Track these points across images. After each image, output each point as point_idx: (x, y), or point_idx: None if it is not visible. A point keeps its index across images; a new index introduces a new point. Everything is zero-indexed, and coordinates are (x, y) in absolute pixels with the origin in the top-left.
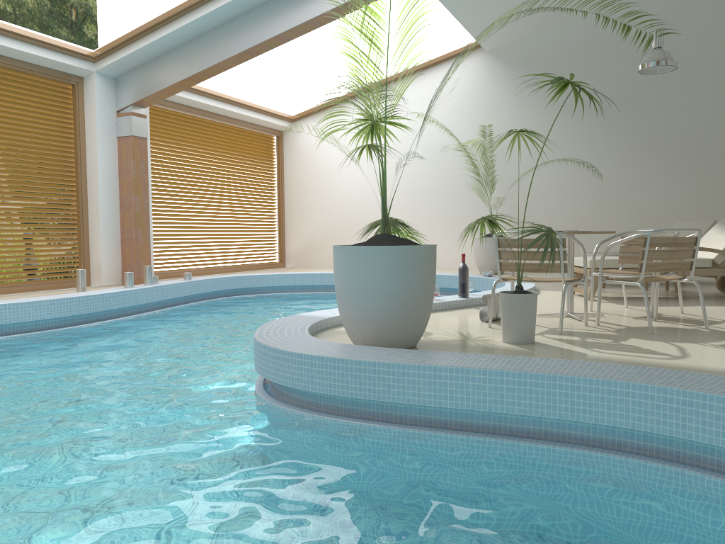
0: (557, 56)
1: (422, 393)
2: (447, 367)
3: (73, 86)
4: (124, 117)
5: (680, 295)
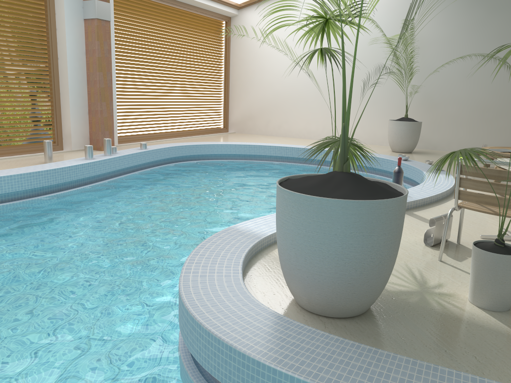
0: None
1: None
2: None
3: None
4: (90, 1)
5: None
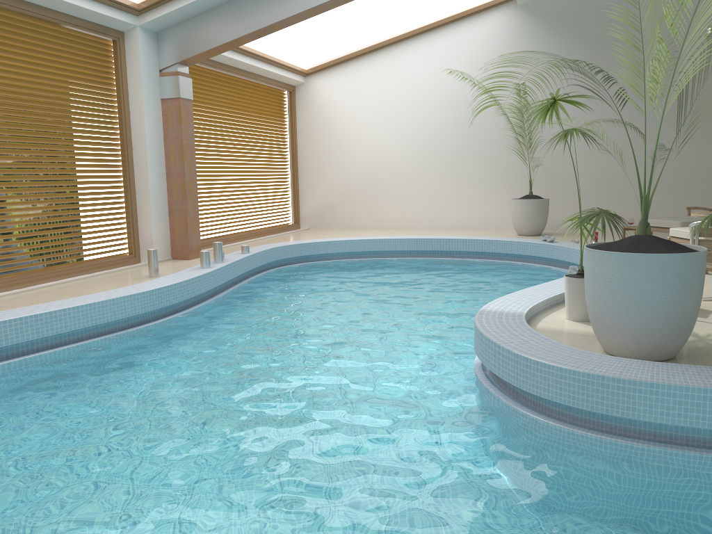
0: (592, 12)
1: None
2: None
3: (114, 42)
4: (170, 77)
5: None
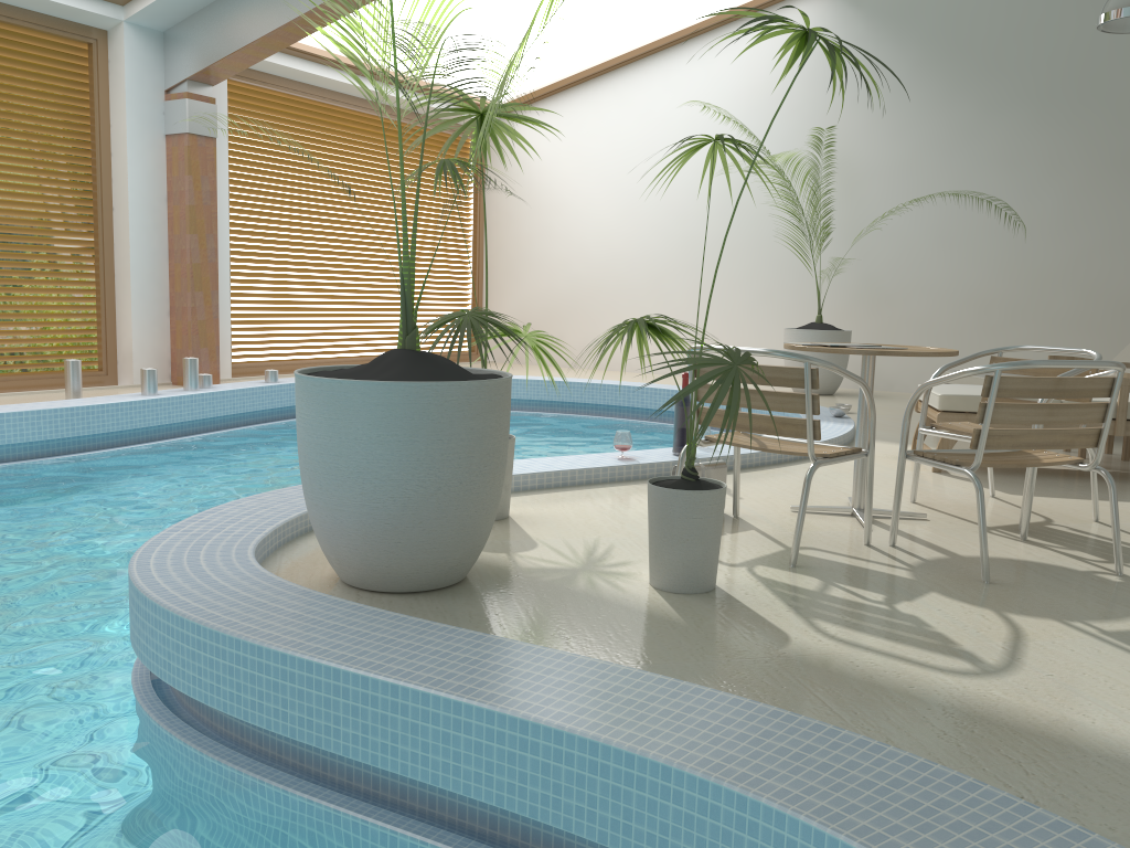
0: (963, 0)
1: (342, 730)
2: (388, 684)
3: (89, 47)
4: (176, 101)
5: (1093, 484)
